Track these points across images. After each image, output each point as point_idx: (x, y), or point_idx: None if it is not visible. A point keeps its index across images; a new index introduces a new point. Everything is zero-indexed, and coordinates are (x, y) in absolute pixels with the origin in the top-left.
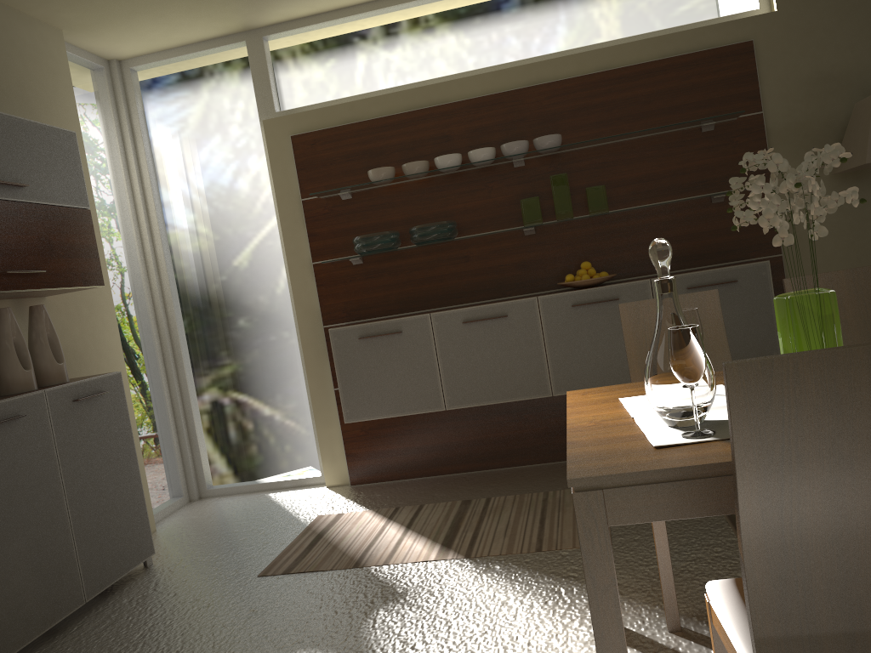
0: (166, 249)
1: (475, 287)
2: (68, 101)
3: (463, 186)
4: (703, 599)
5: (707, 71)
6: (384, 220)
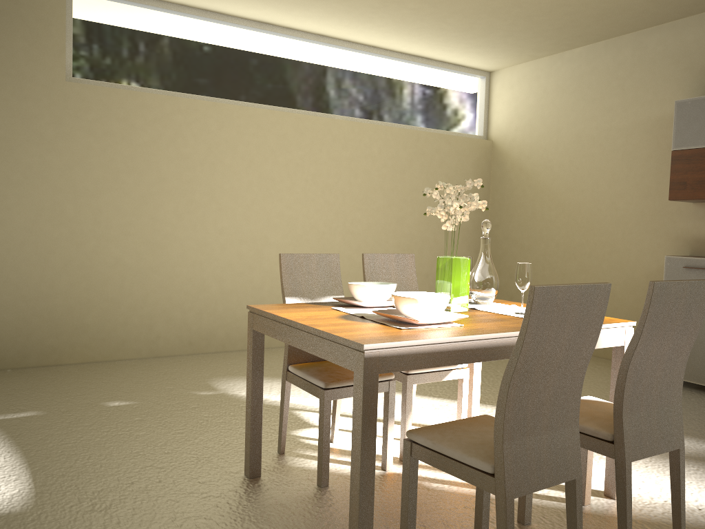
0: None
1: None
2: None
3: None
4: (602, 528)
5: None
6: None
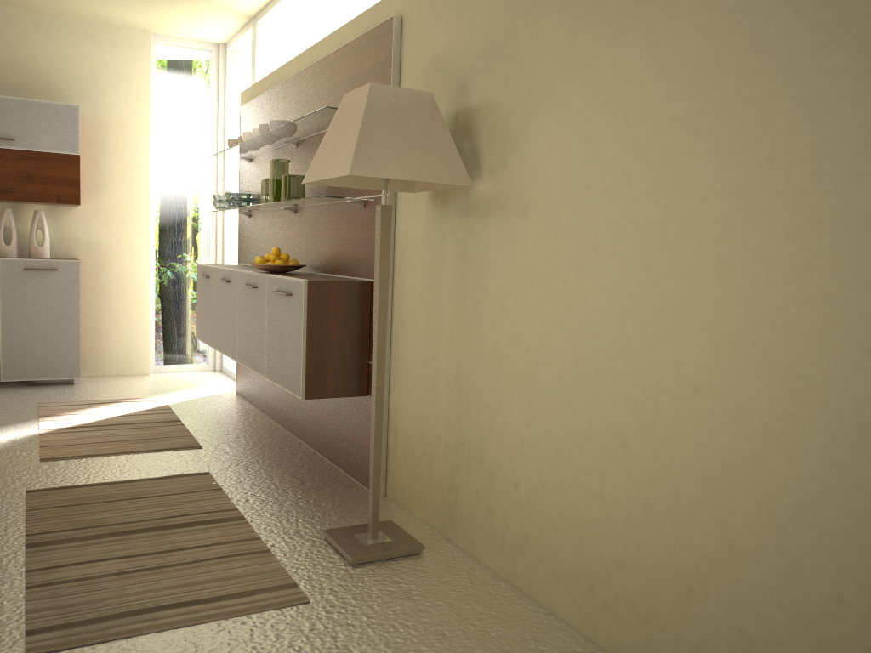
0: (227, 186)
1: None
2: (142, 80)
3: None
4: None
5: (370, 55)
6: (257, 184)
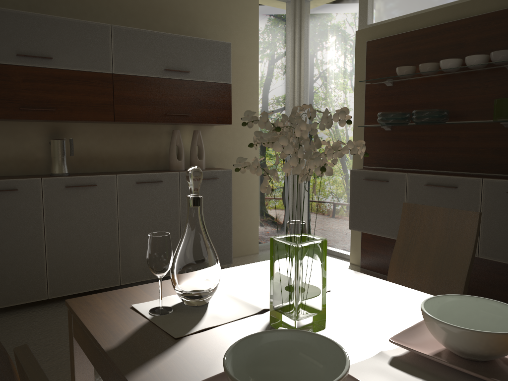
0: None
1: (459, 161)
2: (253, 23)
3: (466, 83)
4: None
5: None
6: (409, 103)
